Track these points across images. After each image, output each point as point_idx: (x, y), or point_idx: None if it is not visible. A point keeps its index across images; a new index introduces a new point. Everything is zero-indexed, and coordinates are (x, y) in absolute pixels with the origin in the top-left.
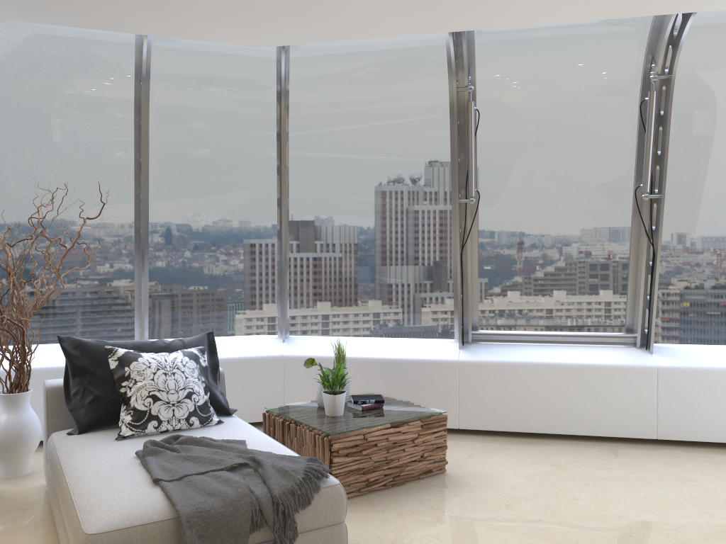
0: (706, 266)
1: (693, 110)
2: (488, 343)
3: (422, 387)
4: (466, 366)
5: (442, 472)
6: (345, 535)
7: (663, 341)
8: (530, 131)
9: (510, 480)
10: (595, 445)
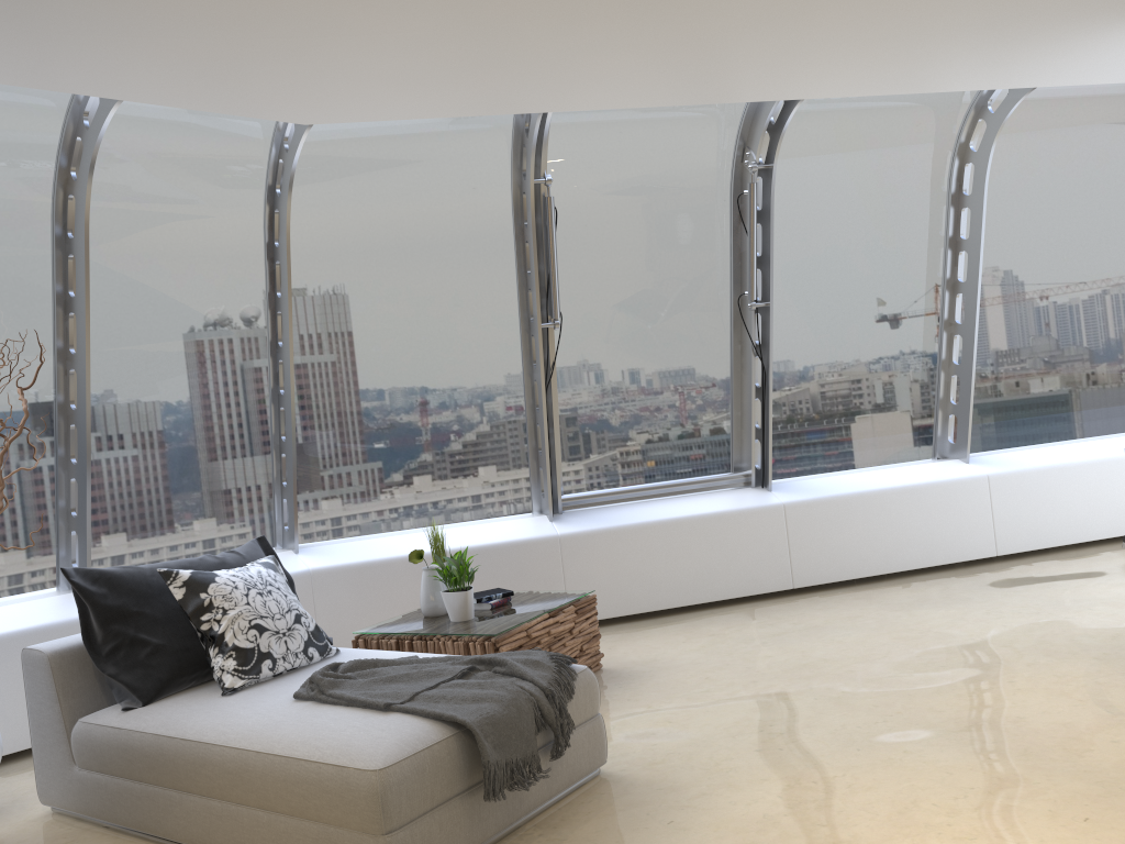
0: (810, 383)
1: (785, 204)
2: (581, 510)
3: (515, 579)
4: (569, 541)
5: (599, 668)
6: (604, 728)
7: (773, 477)
8: (612, 233)
9: (682, 658)
10: (733, 609)
